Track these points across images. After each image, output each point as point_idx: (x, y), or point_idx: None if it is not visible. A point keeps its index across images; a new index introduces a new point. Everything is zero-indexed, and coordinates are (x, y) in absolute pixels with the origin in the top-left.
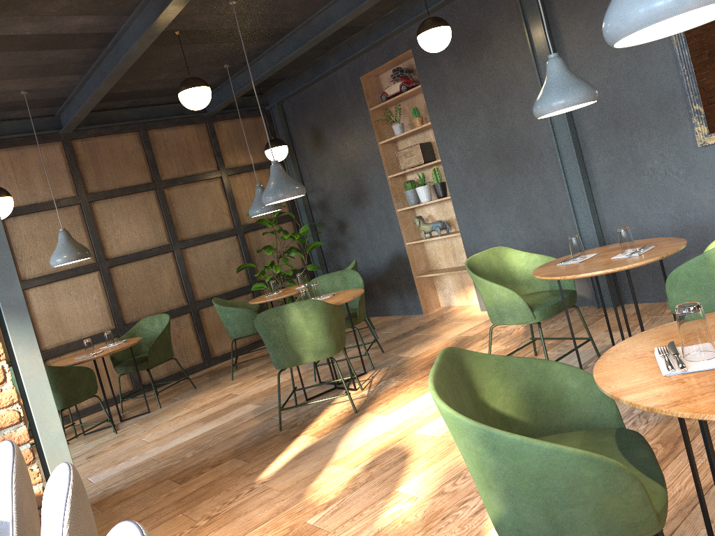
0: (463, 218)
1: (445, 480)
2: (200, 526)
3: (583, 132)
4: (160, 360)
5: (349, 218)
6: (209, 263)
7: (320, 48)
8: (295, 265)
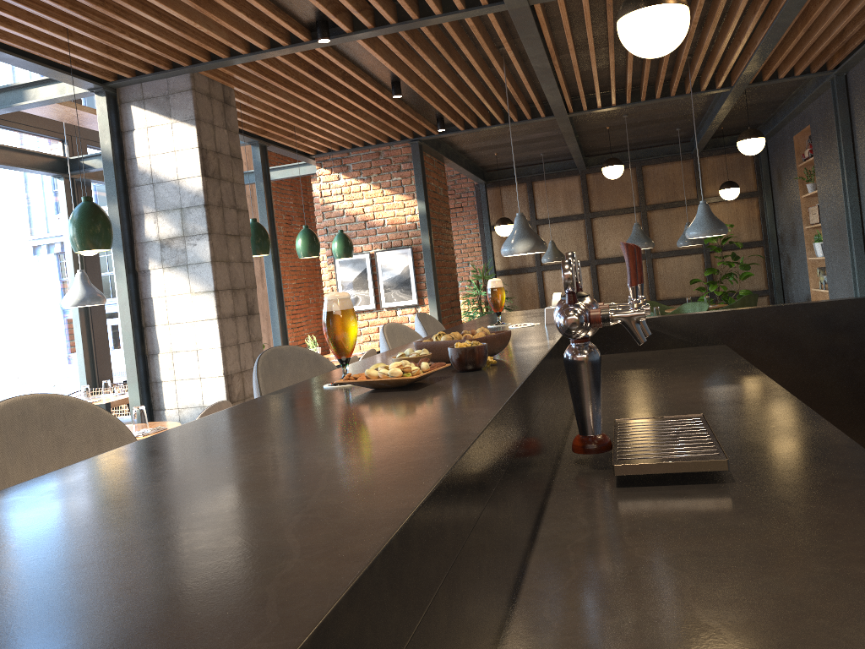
0: (829, 279)
1: None
2: None
3: None
4: None
5: (790, 255)
6: (674, 273)
7: (761, 111)
8: (756, 286)
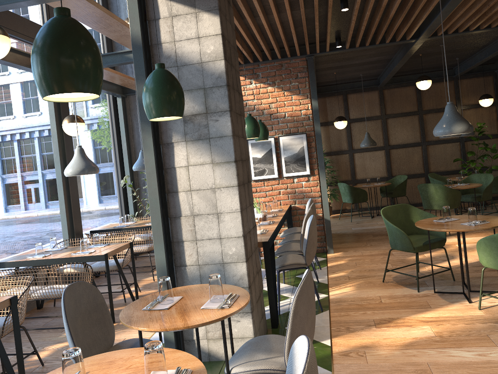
0: None
1: (439, 256)
2: (366, 245)
3: None
4: (398, 195)
5: None
6: (440, 154)
7: None
8: (494, 163)
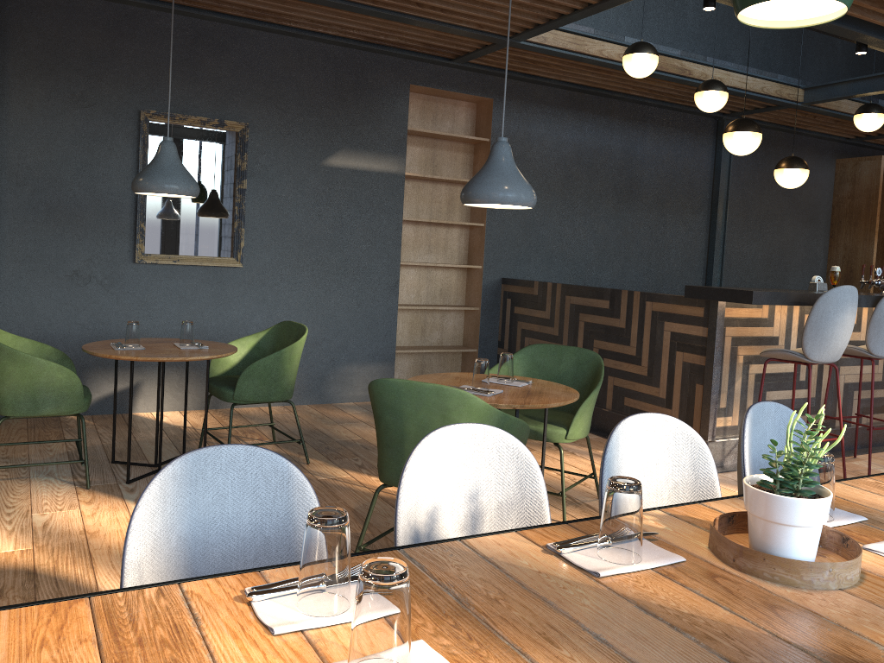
0: None
1: None
2: None
3: (2, 208)
4: None
5: None
6: None
7: None
8: None
